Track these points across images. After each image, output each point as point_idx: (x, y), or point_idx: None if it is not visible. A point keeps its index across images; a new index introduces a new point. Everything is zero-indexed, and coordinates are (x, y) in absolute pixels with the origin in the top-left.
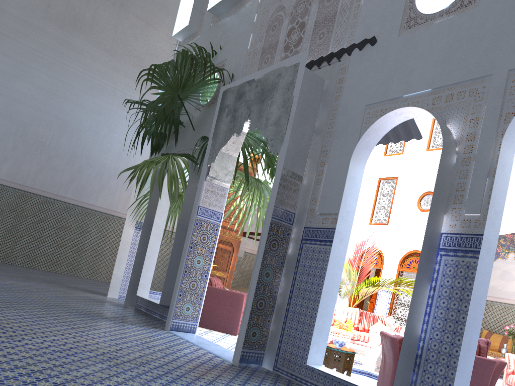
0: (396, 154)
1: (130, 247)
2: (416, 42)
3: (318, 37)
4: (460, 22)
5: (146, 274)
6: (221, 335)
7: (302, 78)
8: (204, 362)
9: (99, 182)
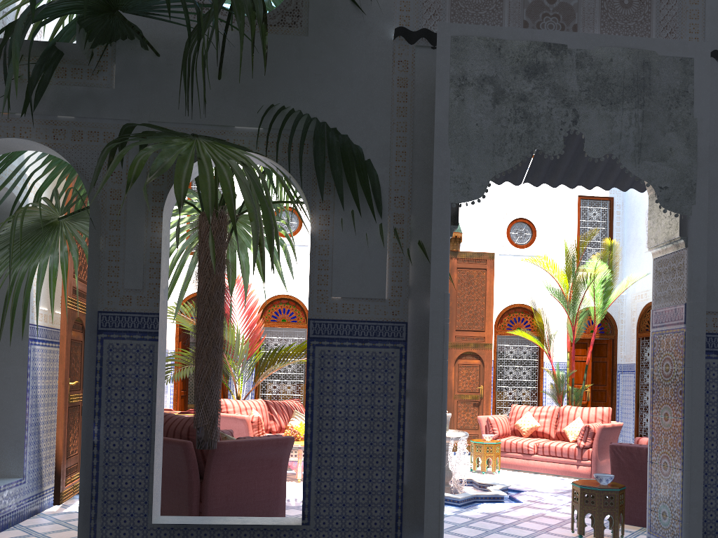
0: None
1: None
2: None
3: (619, 1)
4: None
5: (157, 461)
6: None
7: (707, 91)
8: None
9: None
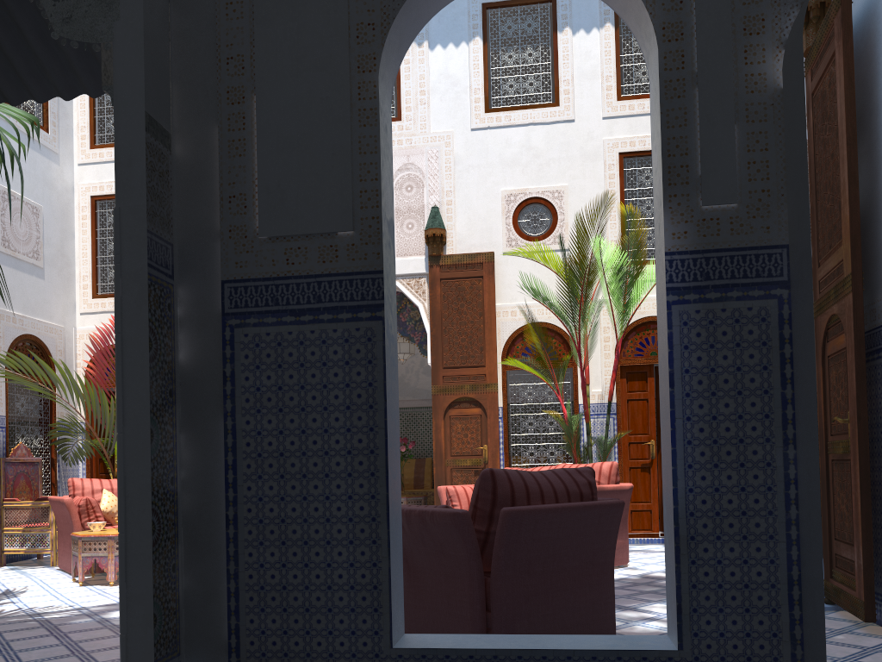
0: None
1: None
2: None
3: None
4: None
5: None
6: None
7: None
8: None
9: None
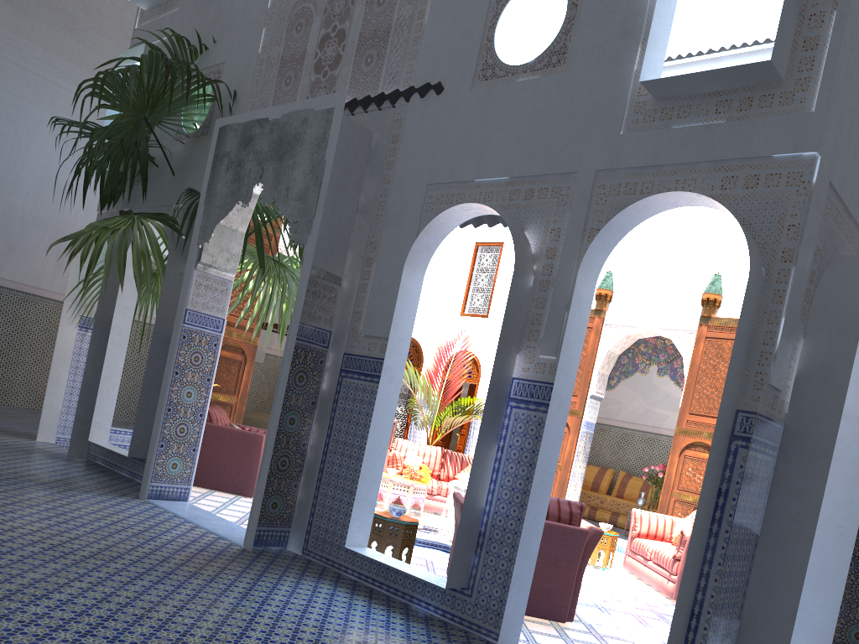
0: None
1: (72, 359)
2: (493, 104)
3: (364, 61)
4: (546, 88)
5: (102, 407)
6: (229, 499)
7: (337, 134)
8: (202, 549)
9: (4, 236)
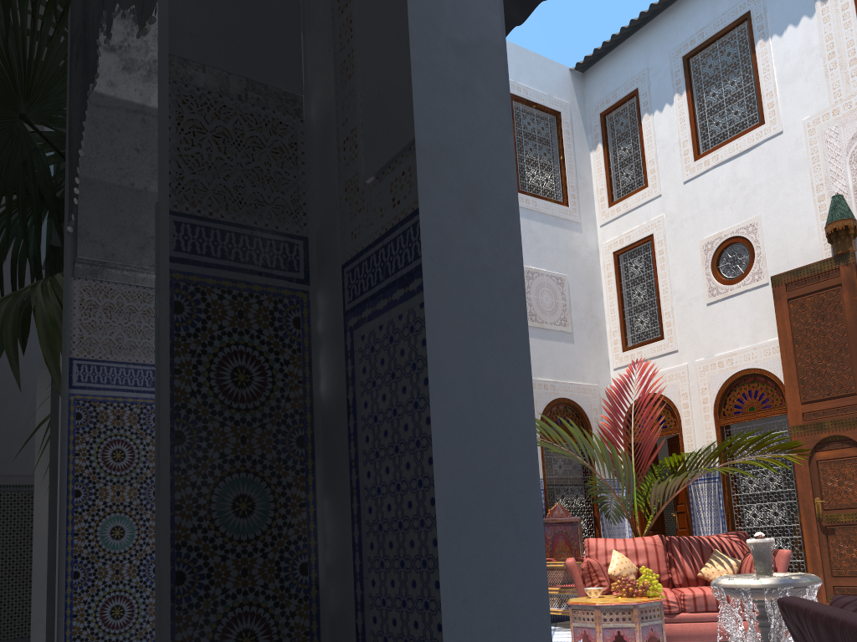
0: (634, 191)
1: None
2: None
3: None
4: None
5: None
6: None
7: None
8: None
9: None
